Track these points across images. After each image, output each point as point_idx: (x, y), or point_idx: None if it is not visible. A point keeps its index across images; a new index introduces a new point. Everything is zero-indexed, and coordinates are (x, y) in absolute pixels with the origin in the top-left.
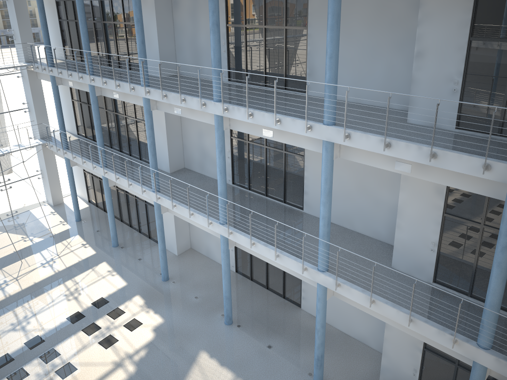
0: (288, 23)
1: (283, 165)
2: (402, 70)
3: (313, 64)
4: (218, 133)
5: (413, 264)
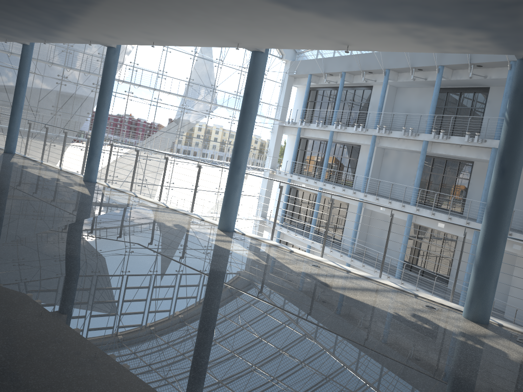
0: (458, 175)
1: (439, 256)
2: (522, 209)
3: (470, 199)
4: (408, 223)
5: (517, 315)
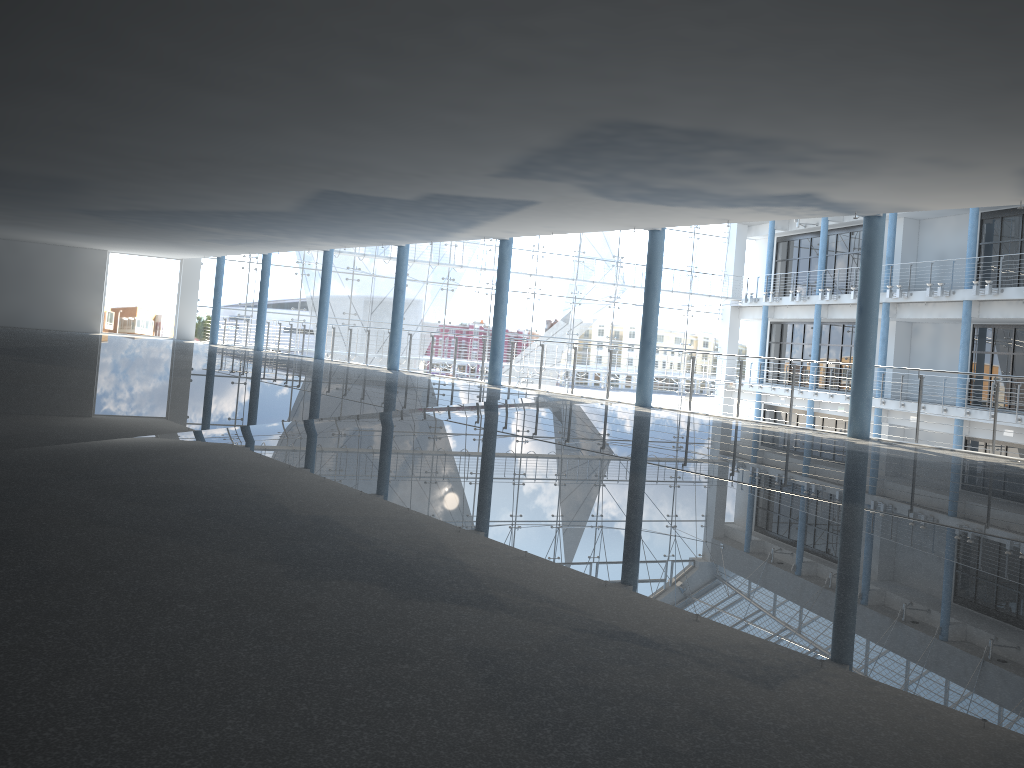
0: None
1: None
2: None
3: None
4: (956, 436)
5: None
